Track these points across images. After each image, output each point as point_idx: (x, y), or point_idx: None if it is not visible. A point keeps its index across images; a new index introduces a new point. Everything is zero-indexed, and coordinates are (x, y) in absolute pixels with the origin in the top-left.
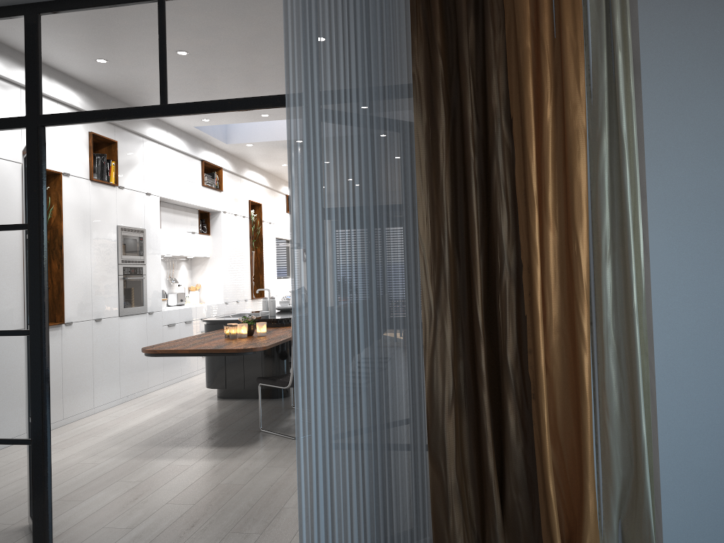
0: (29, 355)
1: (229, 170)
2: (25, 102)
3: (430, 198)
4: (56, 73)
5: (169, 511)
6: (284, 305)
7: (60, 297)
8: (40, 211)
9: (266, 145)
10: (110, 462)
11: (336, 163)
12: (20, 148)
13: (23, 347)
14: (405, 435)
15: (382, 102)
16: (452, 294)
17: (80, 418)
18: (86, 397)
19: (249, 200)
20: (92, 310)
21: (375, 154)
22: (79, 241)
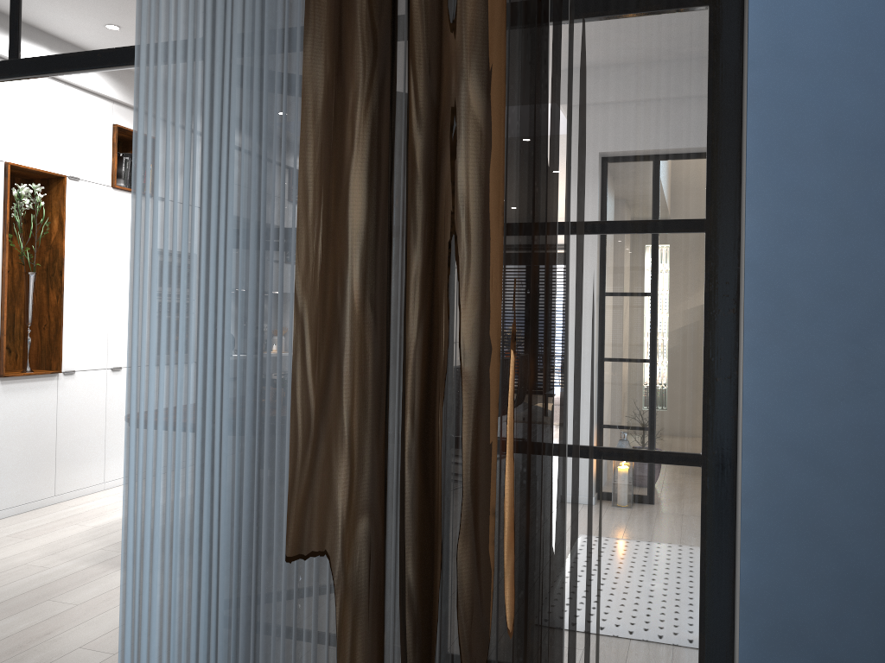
0: None
1: None
2: None
3: (324, 215)
4: None
5: (73, 662)
6: None
7: (57, 338)
8: None
9: None
10: (64, 568)
11: (203, 151)
12: None
13: None
14: (282, 636)
15: (281, 43)
16: (353, 394)
17: (82, 495)
18: (93, 468)
19: None
20: (107, 356)
21: (263, 136)
22: (91, 266)
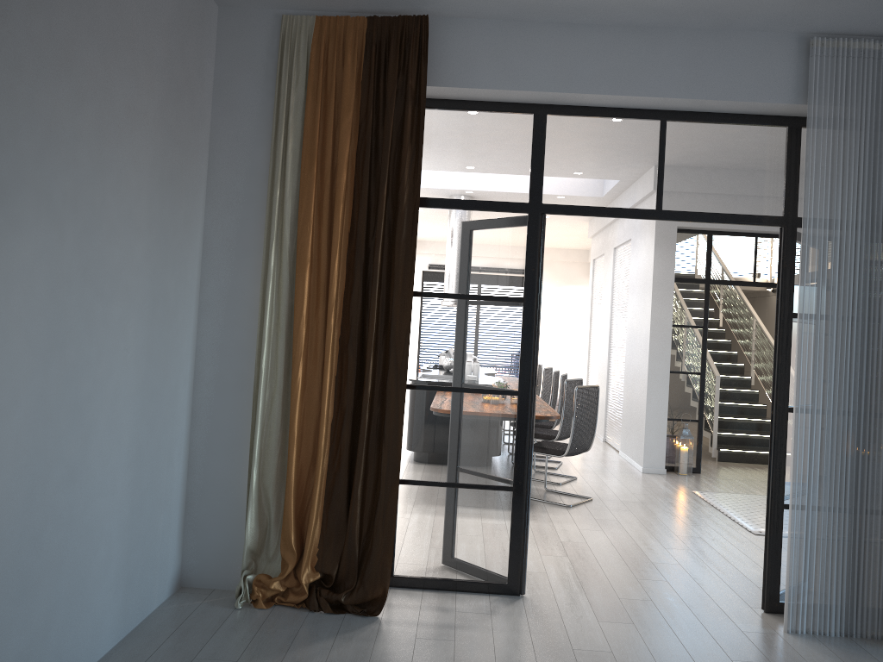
0: (514, 413)
1: None
2: (527, 190)
3: None
4: (559, 168)
5: (554, 561)
6: None
7: None
8: (539, 288)
9: None
10: None
11: (840, 284)
12: (519, 230)
13: (510, 405)
14: (881, 499)
15: (880, 240)
16: None
17: None
18: None
19: None
20: None
21: (873, 281)
22: None
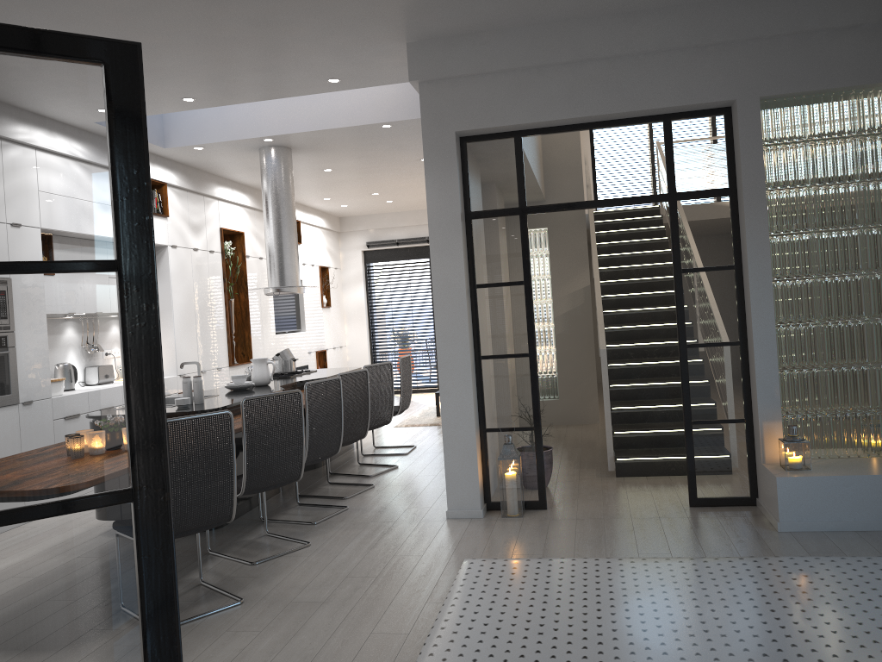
0: None
1: (180, 187)
2: None
3: None
4: None
5: None
6: (238, 382)
7: None
8: None
9: (223, 147)
10: None
11: None
12: None
13: None
14: None
15: None
16: None
17: None
18: None
19: (221, 228)
20: None
21: None
22: None
